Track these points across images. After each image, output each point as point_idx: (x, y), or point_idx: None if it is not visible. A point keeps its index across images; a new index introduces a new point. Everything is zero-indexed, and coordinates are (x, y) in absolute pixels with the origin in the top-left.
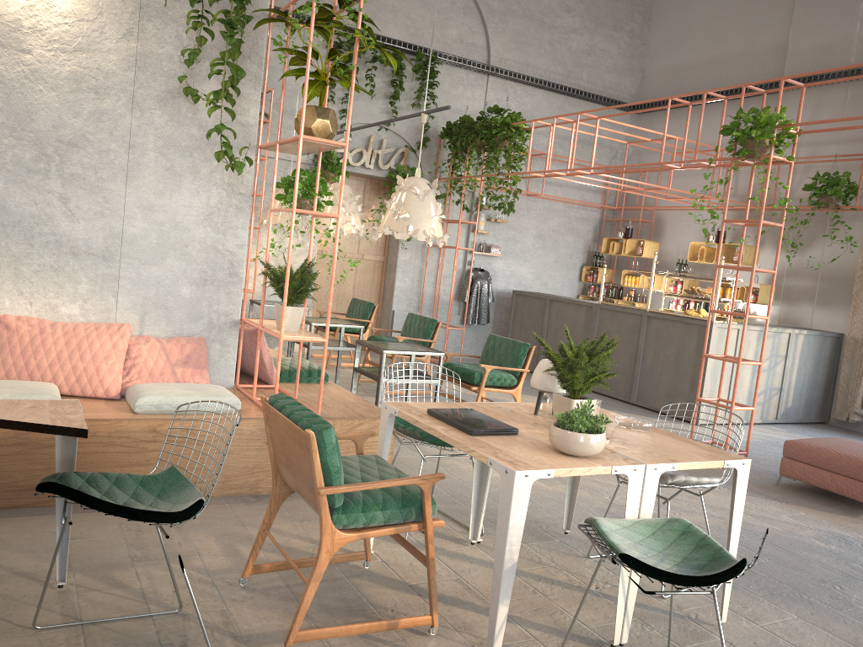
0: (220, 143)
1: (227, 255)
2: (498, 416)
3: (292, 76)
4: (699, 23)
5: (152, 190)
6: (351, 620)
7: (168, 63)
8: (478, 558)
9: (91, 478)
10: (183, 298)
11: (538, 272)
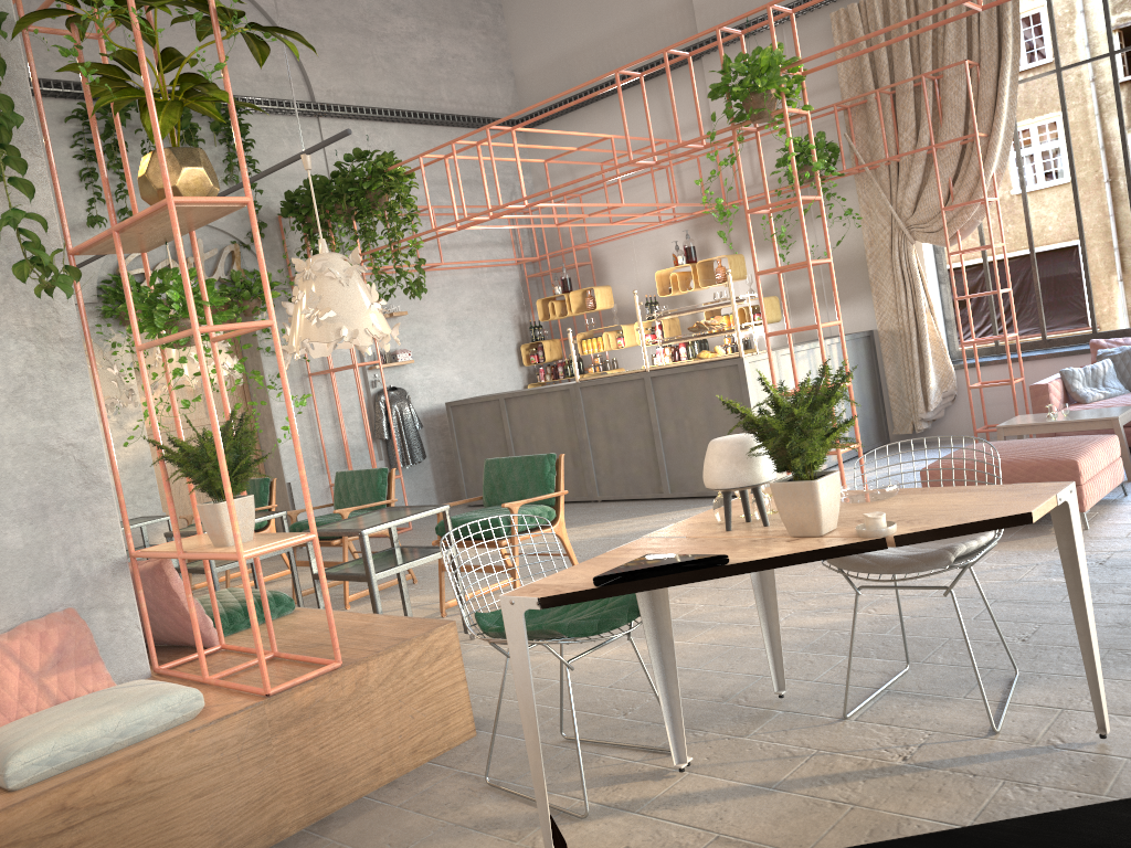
0: None
1: (72, 453)
2: (690, 551)
3: None
4: None
5: None
6: None
7: None
8: (709, 789)
9: None
10: (13, 552)
11: (466, 370)
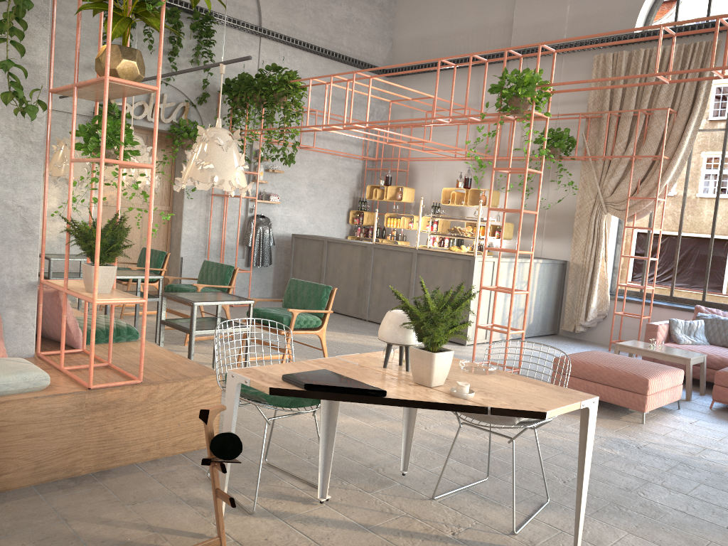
0: (3, 85)
1: (19, 211)
2: (352, 374)
3: (66, 27)
4: (438, 0)
5: None
6: None
7: None
8: (331, 518)
9: None
10: None
11: (312, 217)
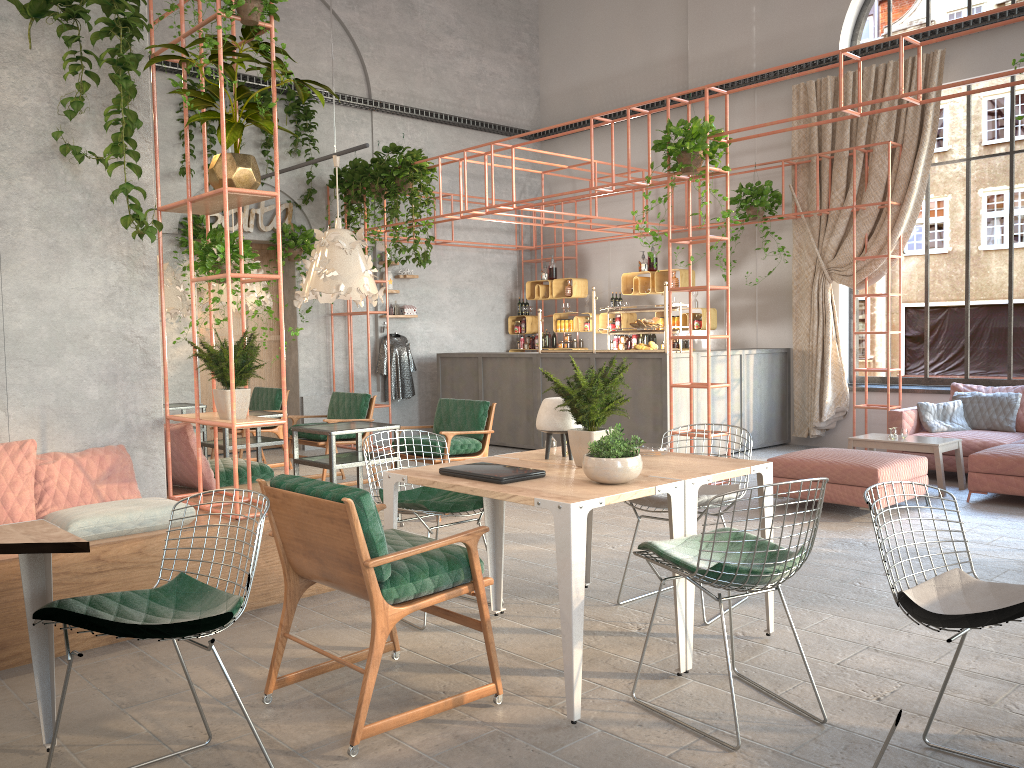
0: (111, 209)
1: (139, 342)
2: (512, 465)
3: None
4: (591, 37)
5: (34, 274)
6: (406, 710)
7: (35, 118)
8: (508, 627)
9: (93, 601)
10: (91, 401)
11: (460, 330)
